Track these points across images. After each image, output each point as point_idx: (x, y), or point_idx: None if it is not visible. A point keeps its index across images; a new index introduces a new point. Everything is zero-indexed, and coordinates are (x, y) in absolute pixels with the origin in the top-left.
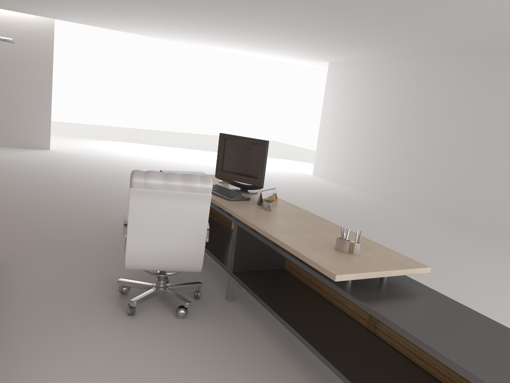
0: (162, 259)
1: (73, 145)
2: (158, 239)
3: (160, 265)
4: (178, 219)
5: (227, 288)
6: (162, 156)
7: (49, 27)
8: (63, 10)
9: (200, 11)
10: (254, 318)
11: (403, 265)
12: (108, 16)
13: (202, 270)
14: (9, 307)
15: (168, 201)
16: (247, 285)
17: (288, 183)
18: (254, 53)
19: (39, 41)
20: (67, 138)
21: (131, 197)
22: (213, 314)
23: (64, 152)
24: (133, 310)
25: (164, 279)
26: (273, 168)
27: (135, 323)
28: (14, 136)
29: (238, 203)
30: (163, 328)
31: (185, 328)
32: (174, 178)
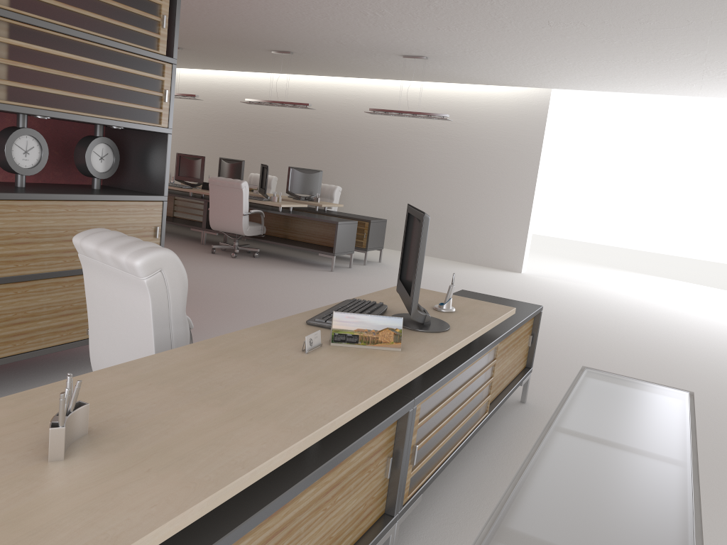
0: None
1: (570, 273)
2: (112, 348)
3: None
4: (124, 319)
5: None
6: (707, 306)
7: (542, 101)
8: (529, 69)
9: (678, 17)
10: None
11: (13, 536)
12: (587, 67)
13: None
14: None
15: (112, 284)
16: None
17: None
18: None
19: (526, 121)
20: (583, 265)
21: (83, 269)
22: None
23: (535, 278)
24: None
25: None
26: None
27: None
28: (479, 250)
29: (306, 329)
30: None
31: None
32: (110, 244)
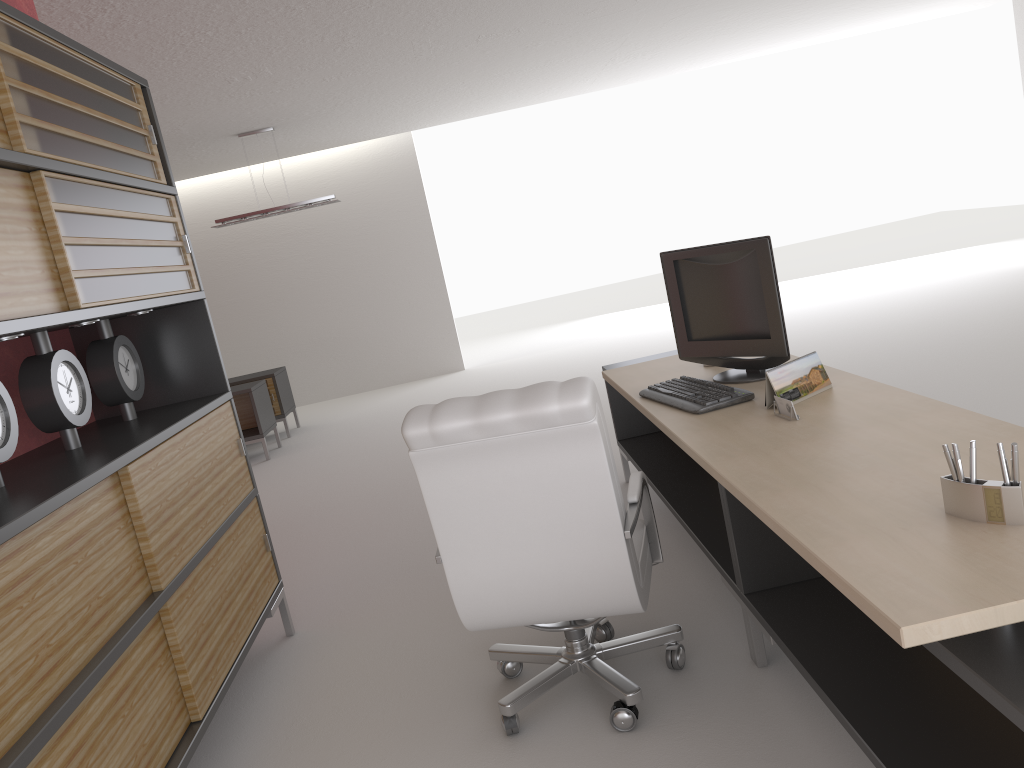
0: (537, 597)
1: (508, 349)
2: (511, 553)
3: (538, 611)
4: (539, 499)
5: (747, 635)
6: None
7: (405, 149)
8: (405, 110)
9: None
10: (821, 713)
11: None
12: (482, 88)
13: (706, 586)
14: (284, 739)
15: (501, 462)
16: (778, 627)
17: (971, 305)
18: (813, 36)
19: (396, 181)
20: (502, 337)
21: (419, 472)
22: (709, 712)
23: (489, 368)
24: (512, 723)
25: (578, 635)
26: (935, 277)
27: (514, 758)
28: (401, 363)
29: (717, 415)
30: (575, 766)
31: (628, 763)
32: (495, 406)
